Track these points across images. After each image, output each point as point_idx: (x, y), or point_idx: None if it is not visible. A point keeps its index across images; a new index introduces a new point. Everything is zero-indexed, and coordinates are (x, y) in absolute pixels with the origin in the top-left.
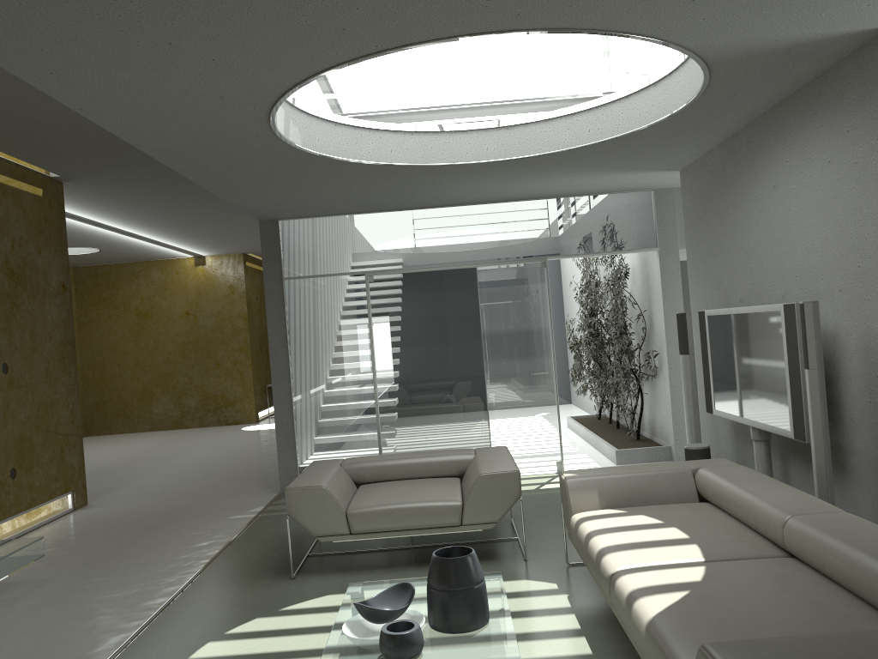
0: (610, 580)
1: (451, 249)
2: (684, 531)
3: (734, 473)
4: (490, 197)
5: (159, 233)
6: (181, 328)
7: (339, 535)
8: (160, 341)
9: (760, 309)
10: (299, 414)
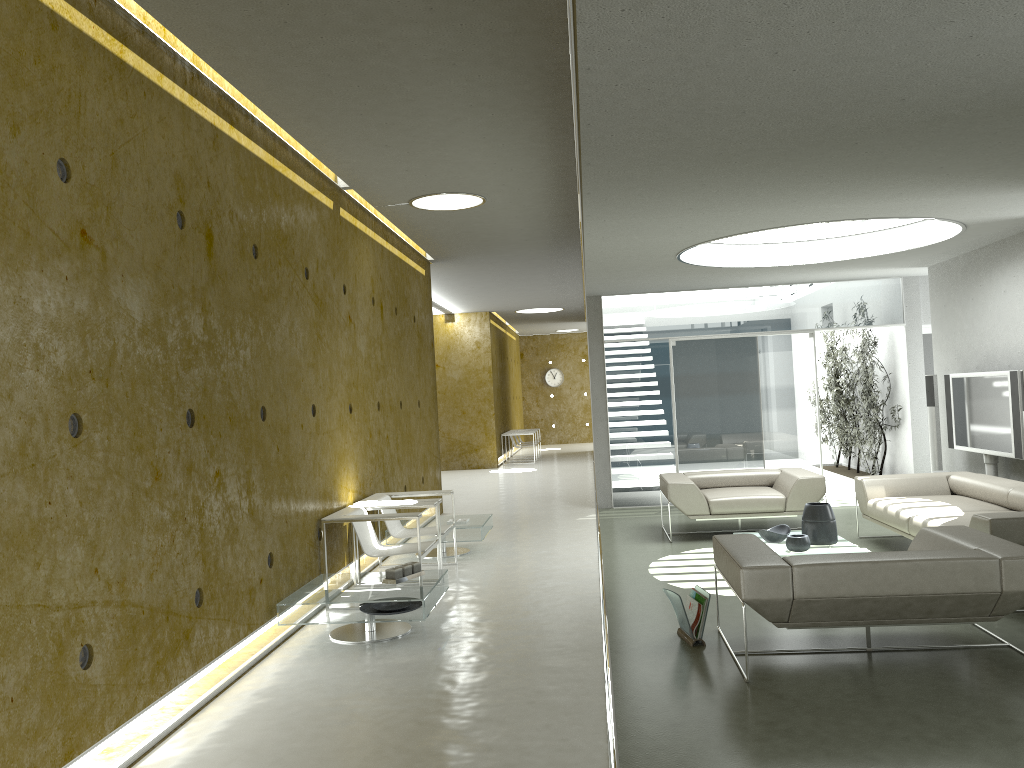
0: (908, 520)
1: (737, 321)
2: (946, 502)
3: (975, 475)
4: (771, 282)
5: (444, 296)
6: None
7: (702, 515)
8: None
9: (993, 374)
10: (613, 447)
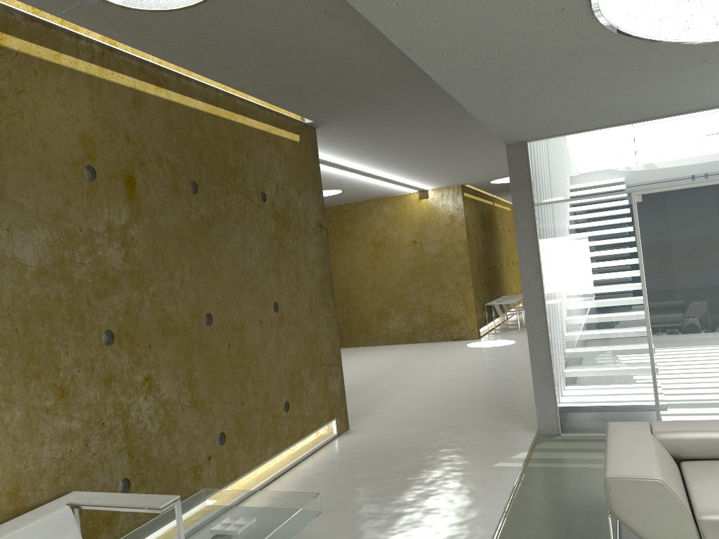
0: None
1: None
2: None
3: None
4: None
5: (392, 172)
6: (409, 255)
7: None
8: (392, 267)
9: None
10: (557, 351)
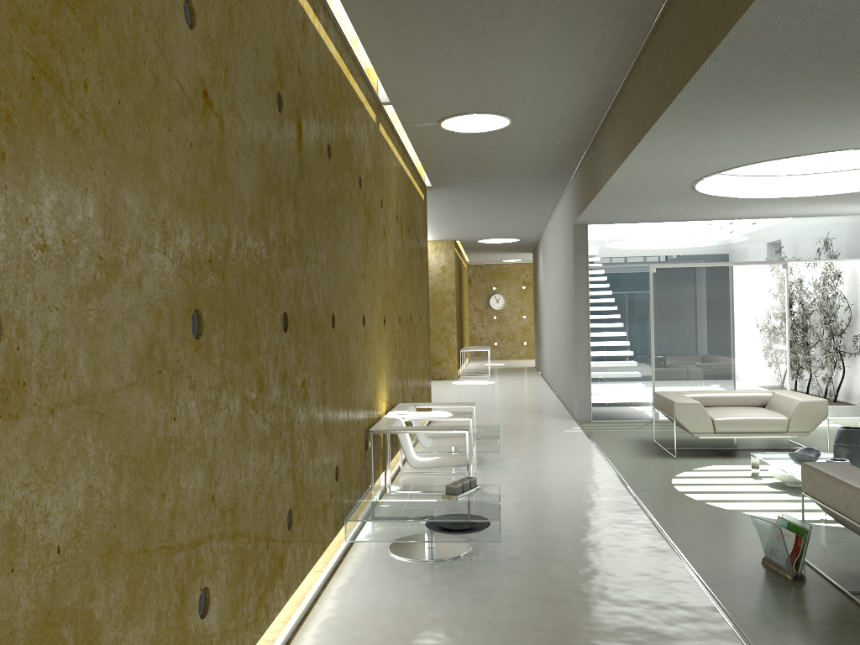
0: None
1: (714, 251)
2: None
3: None
4: (750, 216)
5: None
6: None
7: (706, 433)
8: None
9: None
10: (594, 365)
